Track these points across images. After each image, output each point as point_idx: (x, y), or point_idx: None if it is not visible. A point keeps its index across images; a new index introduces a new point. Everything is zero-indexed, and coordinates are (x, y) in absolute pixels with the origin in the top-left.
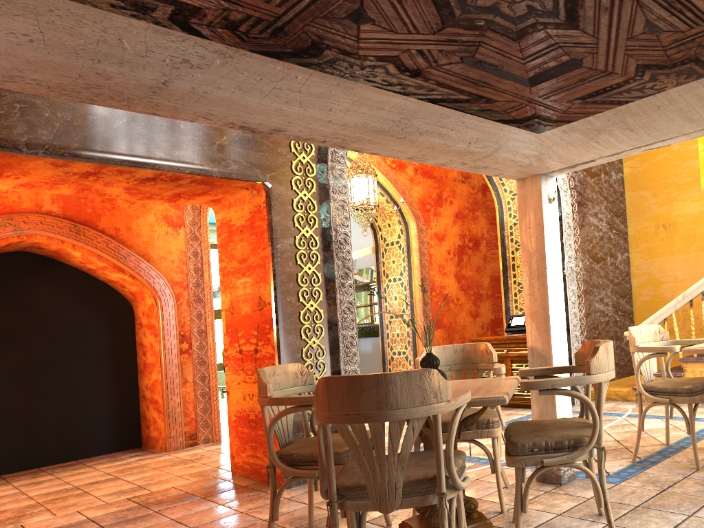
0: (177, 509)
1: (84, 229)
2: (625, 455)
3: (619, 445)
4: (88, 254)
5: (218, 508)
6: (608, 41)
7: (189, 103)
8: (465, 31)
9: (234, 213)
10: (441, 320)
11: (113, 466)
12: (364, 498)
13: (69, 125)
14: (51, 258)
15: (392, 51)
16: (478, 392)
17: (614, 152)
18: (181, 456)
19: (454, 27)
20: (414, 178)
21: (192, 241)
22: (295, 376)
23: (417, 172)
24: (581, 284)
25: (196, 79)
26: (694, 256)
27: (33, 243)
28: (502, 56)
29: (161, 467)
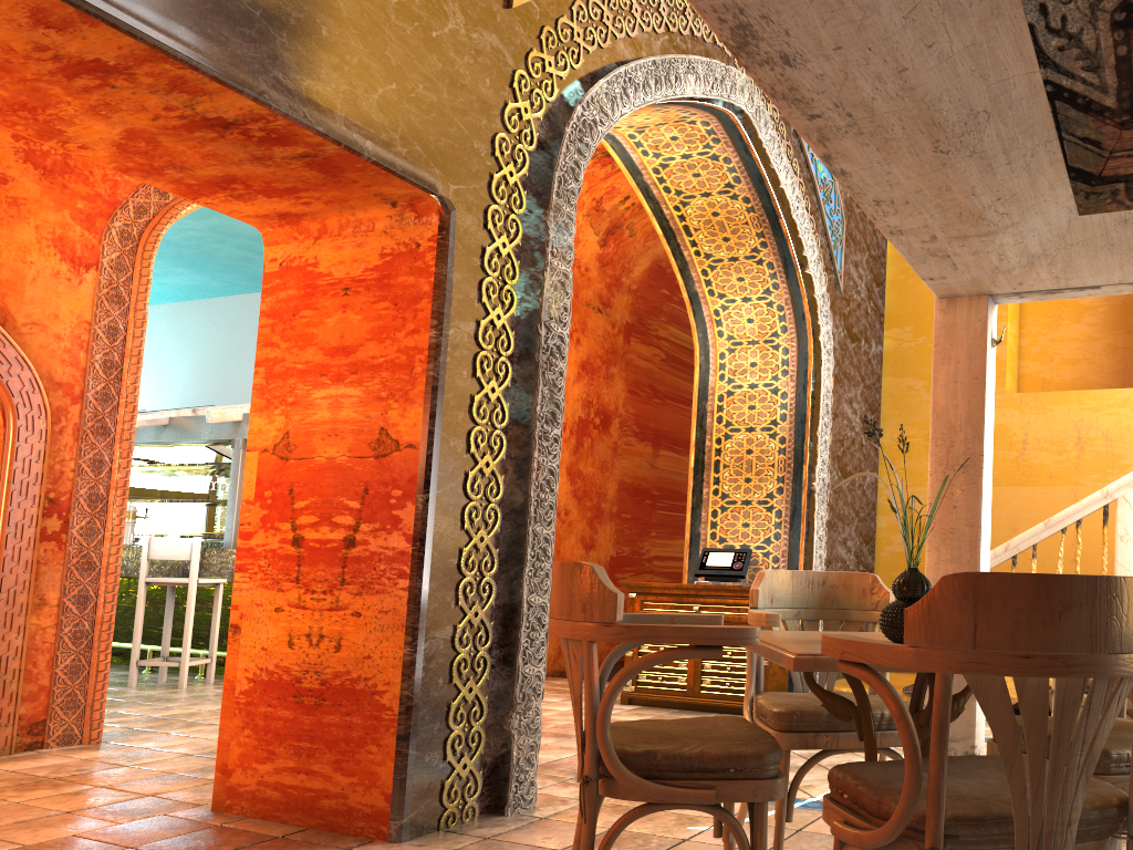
0: None
1: None
2: None
3: None
4: None
5: None
6: None
7: None
8: None
9: (332, 251)
10: None
11: None
12: (1001, 842)
13: None
14: None
15: None
16: None
17: None
18: (23, 769)
19: None
20: None
21: (110, 304)
22: None
23: None
24: (826, 511)
25: None
26: None
27: None
28: None
29: None
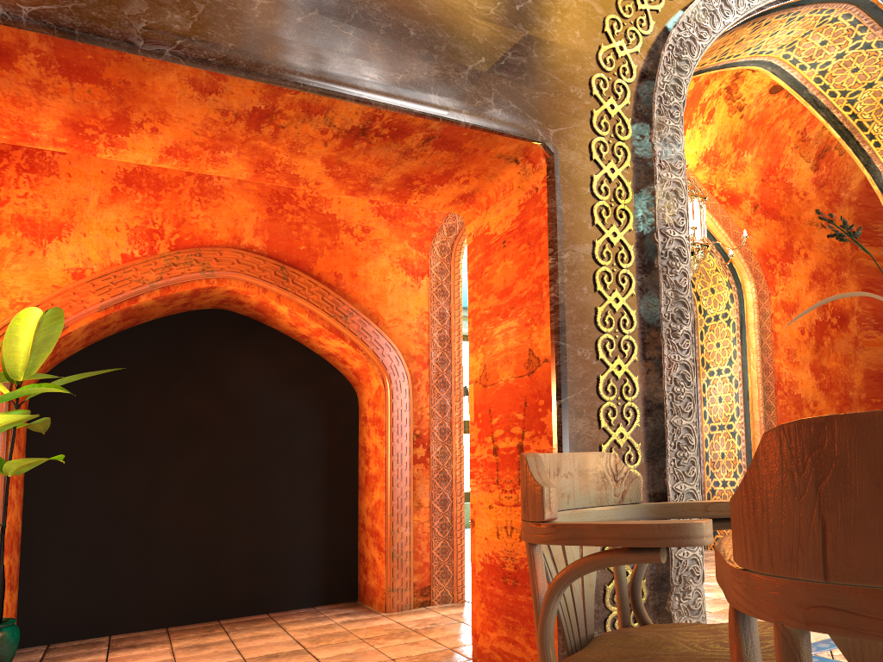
0: None
1: (294, 273)
2: None
3: None
4: (297, 310)
5: None
6: None
7: None
8: None
9: (495, 215)
10: None
11: (309, 629)
12: None
13: (221, 10)
14: (255, 321)
15: None
16: None
17: None
18: (405, 621)
19: None
20: (753, 218)
21: (438, 297)
22: (601, 482)
23: (757, 210)
24: None
25: None
26: None
27: (227, 291)
28: None
29: (372, 638)
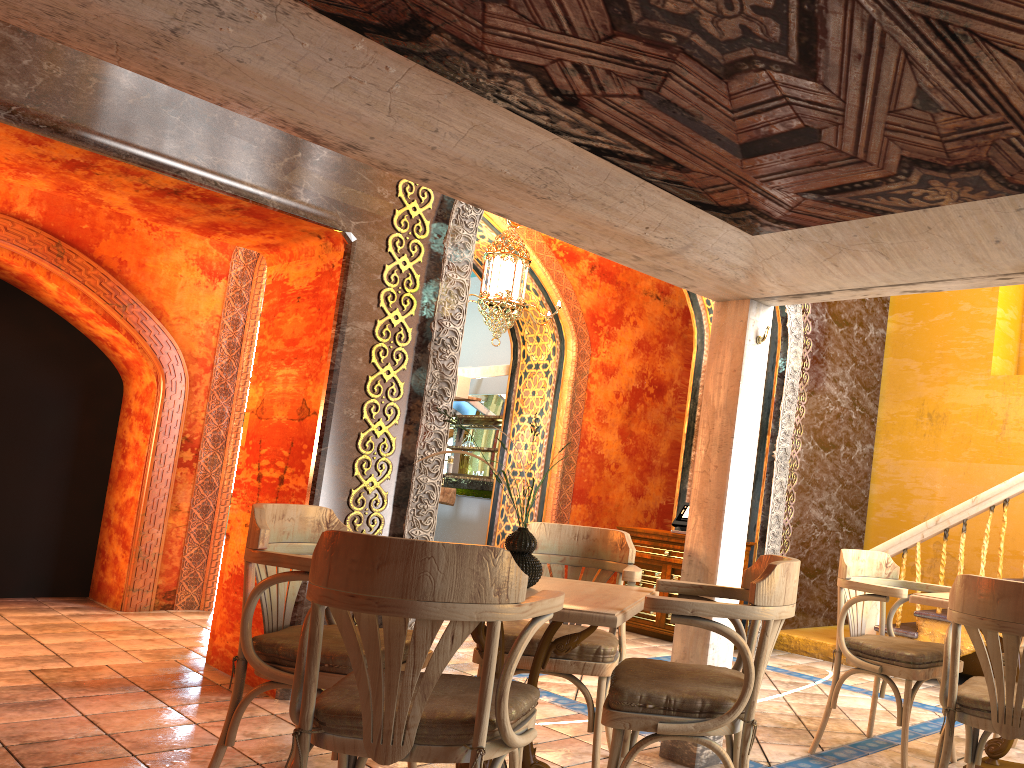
0: (99, 701)
1: (72, 252)
2: (803, 740)
3: (798, 724)
4: (68, 290)
5: (162, 711)
6: (860, 109)
7: (214, 73)
8: (647, 48)
9: (295, 270)
10: (585, 492)
11: (31, 617)
12: (354, 733)
13: (58, 85)
14: (12, 286)
15: (535, 56)
16: (581, 602)
17: (860, 286)
18: (142, 621)
19: (631, 37)
20: (588, 278)
21: (235, 303)
22: (316, 526)
23: (594, 271)
24: (795, 477)
25: (227, 36)
26: (964, 466)
27: None
28: (702, 101)
29: (104, 632)
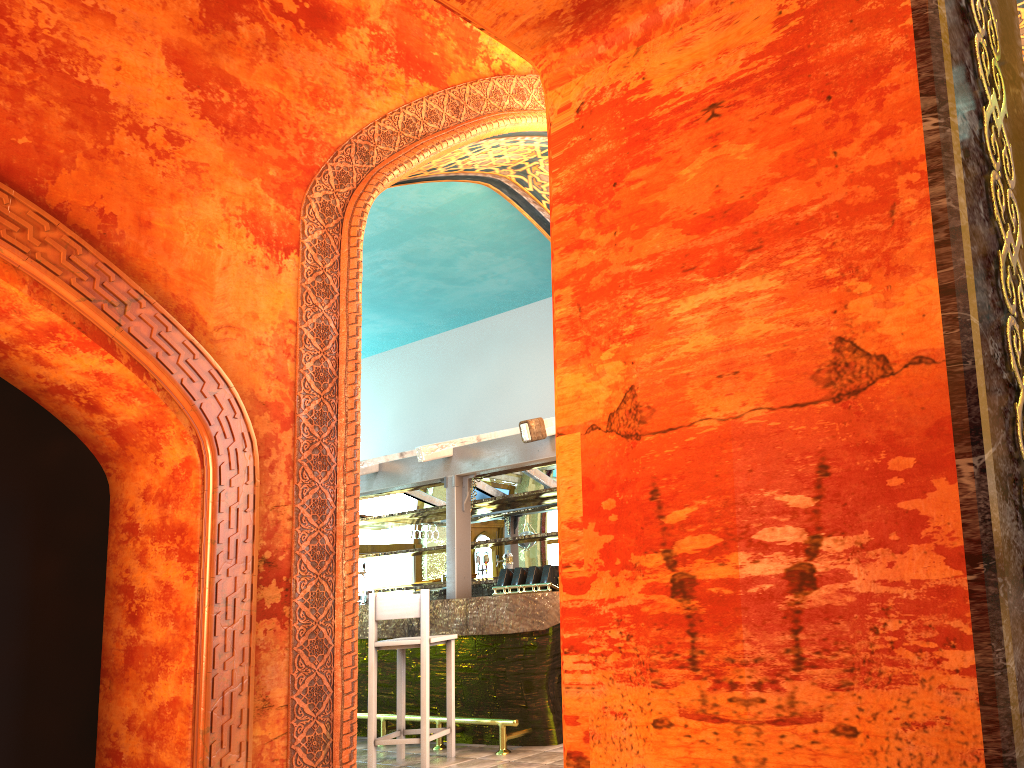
0: None
1: None
2: None
3: None
4: None
5: None
6: None
7: None
8: None
9: (673, 53)
10: None
11: None
12: None
13: None
14: None
15: None
16: None
17: None
18: None
19: None
20: None
21: (317, 297)
22: None
23: None
24: None
25: None
26: None
27: None
28: None
29: None
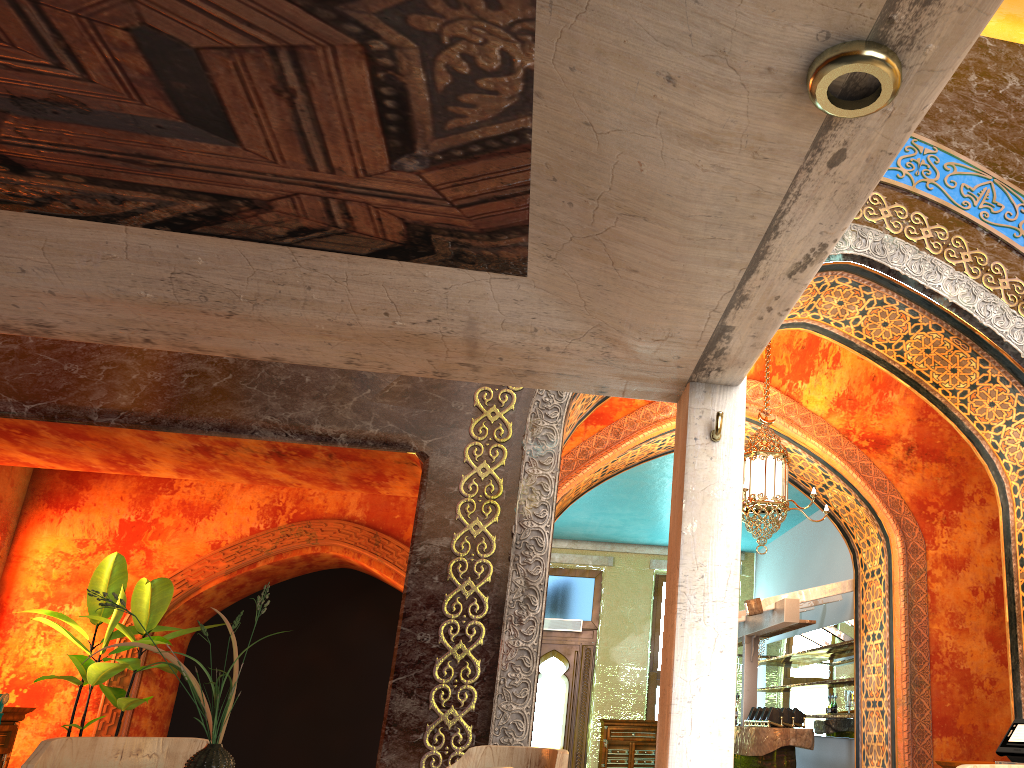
0: None
1: (386, 539)
2: None
3: None
4: (384, 572)
5: None
6: None
7: None
8: None
9: None
10: (951, 719)
11: None
12: None
13: (158, 387)
14: (375, 578)
15: None
16: None
17: (726, 294)
18: None
19: None
20: (905, 462)
21: None
22: None
23: (911, 453)
24: None
25: None
26: None
27: (333, 556)
28: (17, 71)
29: None
